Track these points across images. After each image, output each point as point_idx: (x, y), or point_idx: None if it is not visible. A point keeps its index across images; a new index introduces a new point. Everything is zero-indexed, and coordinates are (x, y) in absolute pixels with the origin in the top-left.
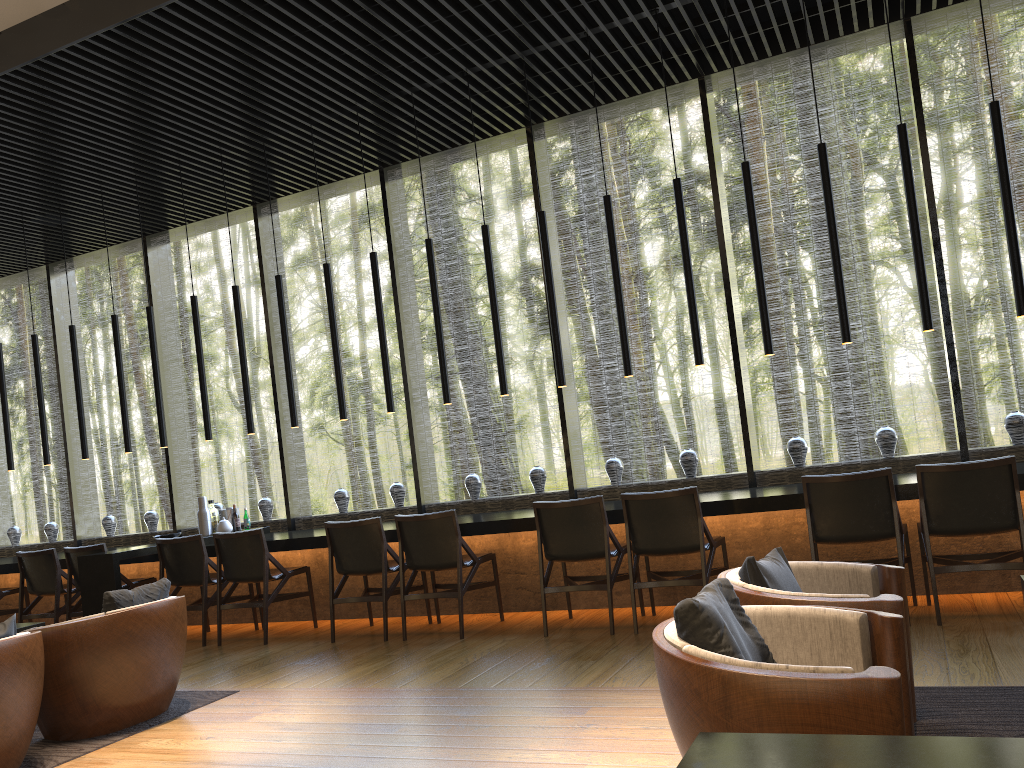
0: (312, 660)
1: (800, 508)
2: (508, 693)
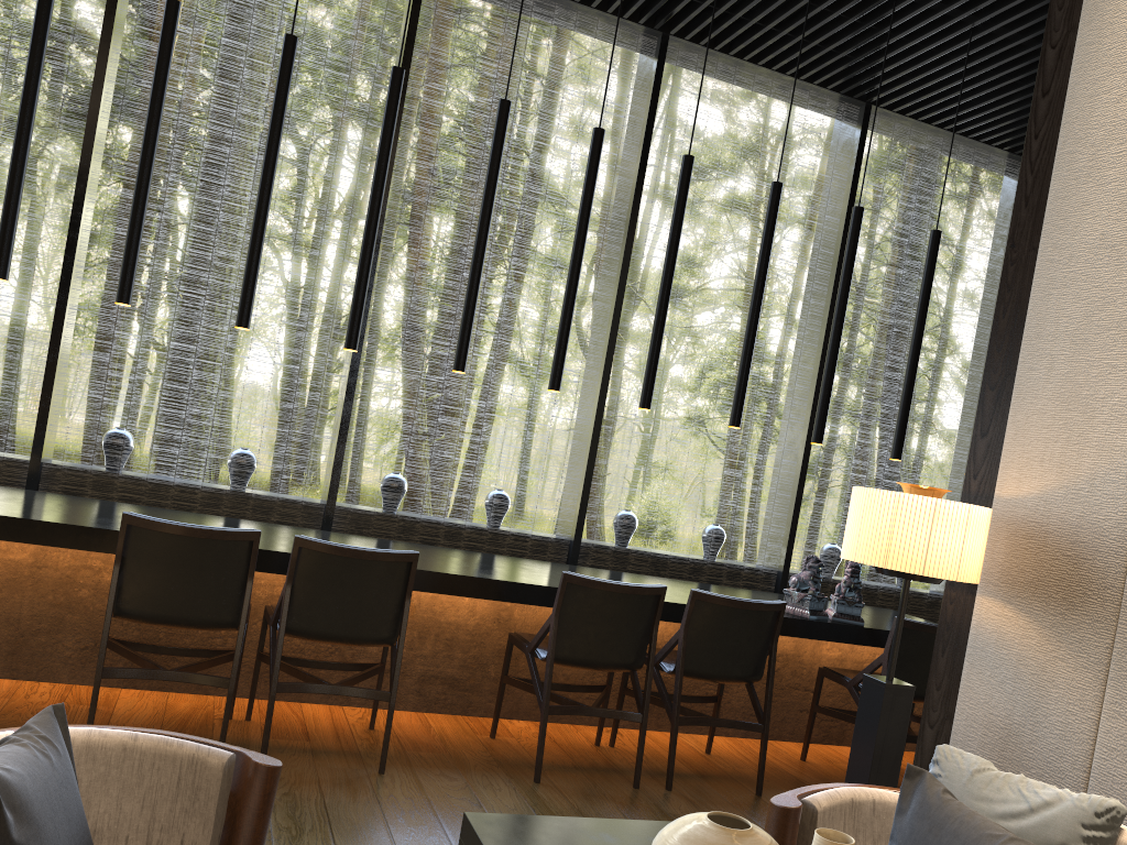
0: None
1: (104, 552)
2: None
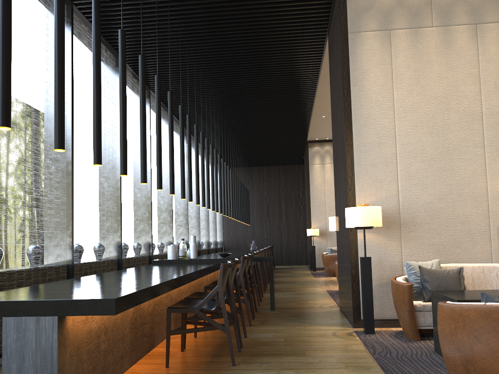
0: (290, 291)
1: None
2: (321, 282)
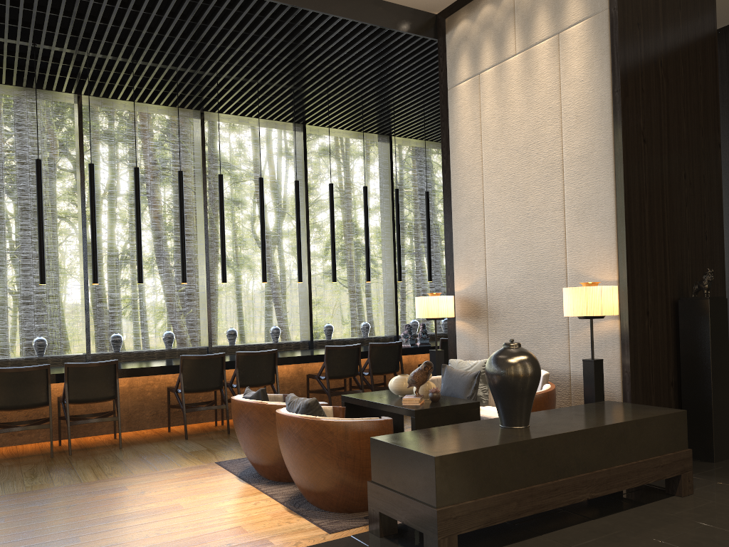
0: None
1: (163, 374)
2: (47, 491)
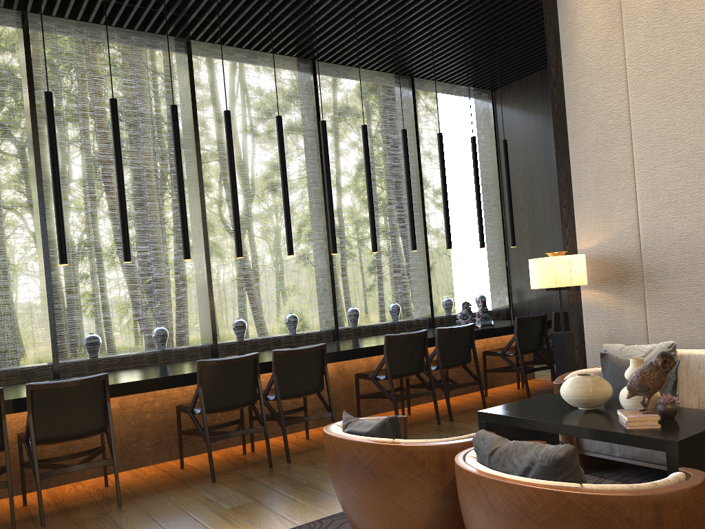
0: None
1: (169, 388)
2: None
